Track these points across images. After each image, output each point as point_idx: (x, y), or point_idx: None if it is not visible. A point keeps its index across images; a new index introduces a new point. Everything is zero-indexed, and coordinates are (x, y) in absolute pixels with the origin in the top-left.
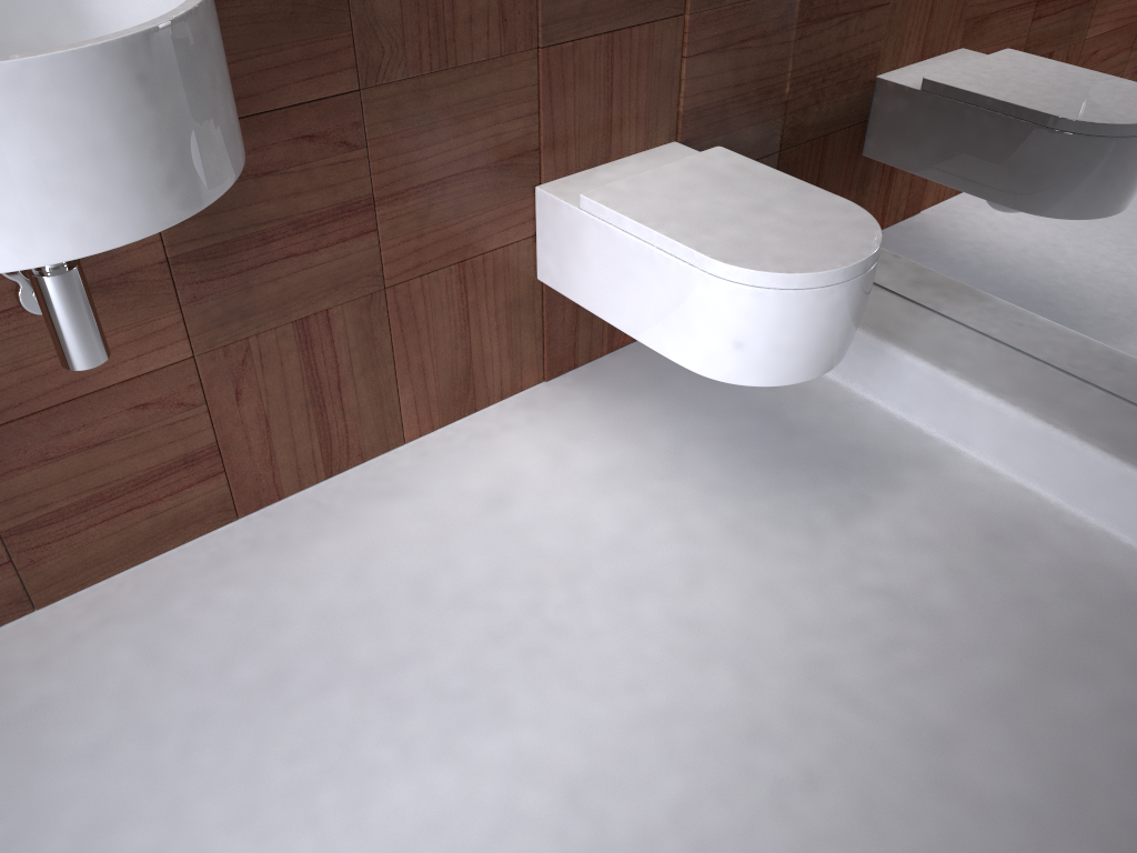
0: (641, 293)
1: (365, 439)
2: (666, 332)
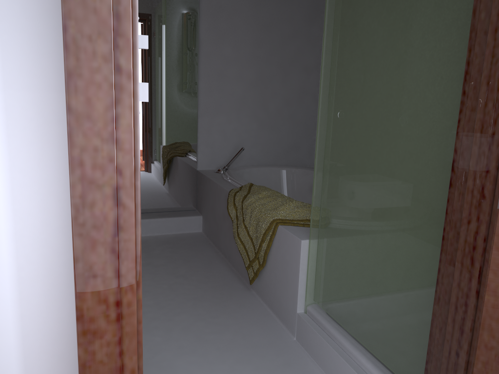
0: None
1: None
2: None
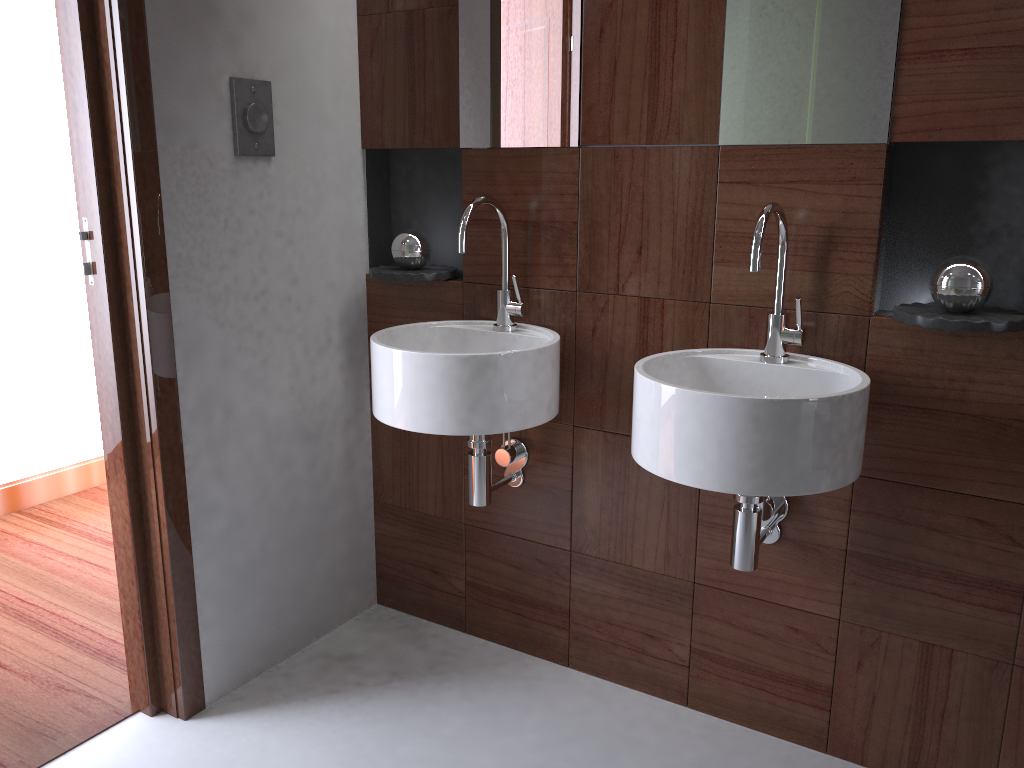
0: None
1: None
2: None
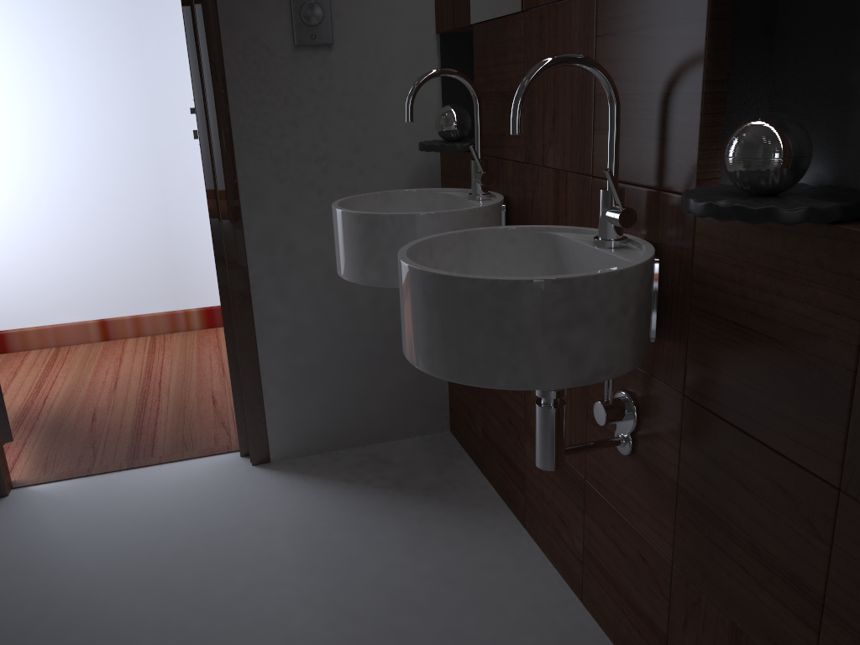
0: None
1: None
2: None
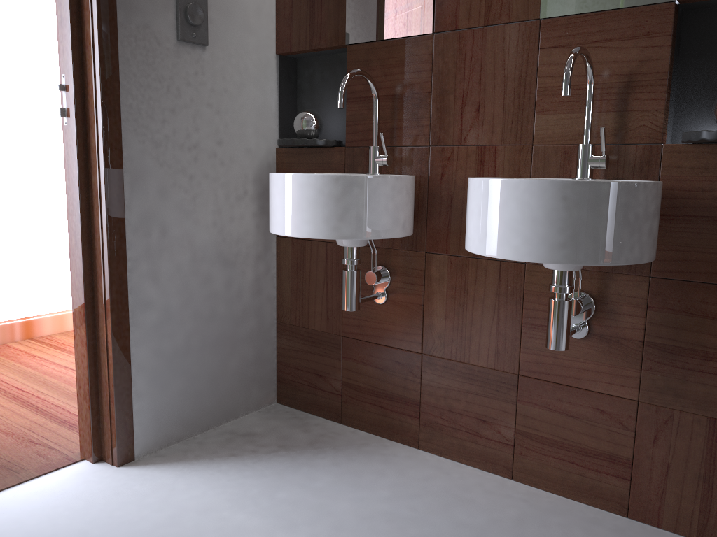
0: None
1: None
2: None
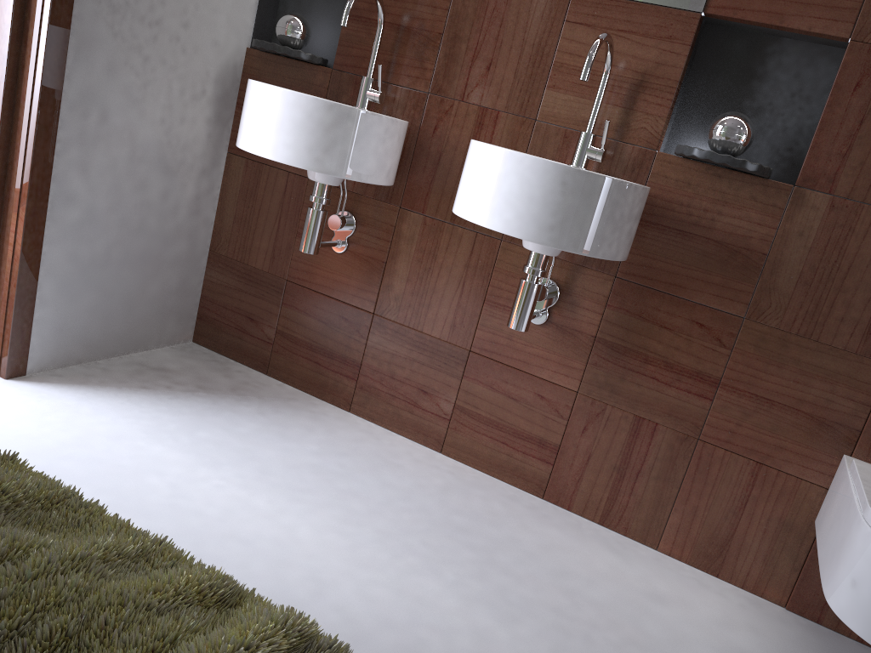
0: (835, 531)
1: (634, 521)
2: (829, 562)
